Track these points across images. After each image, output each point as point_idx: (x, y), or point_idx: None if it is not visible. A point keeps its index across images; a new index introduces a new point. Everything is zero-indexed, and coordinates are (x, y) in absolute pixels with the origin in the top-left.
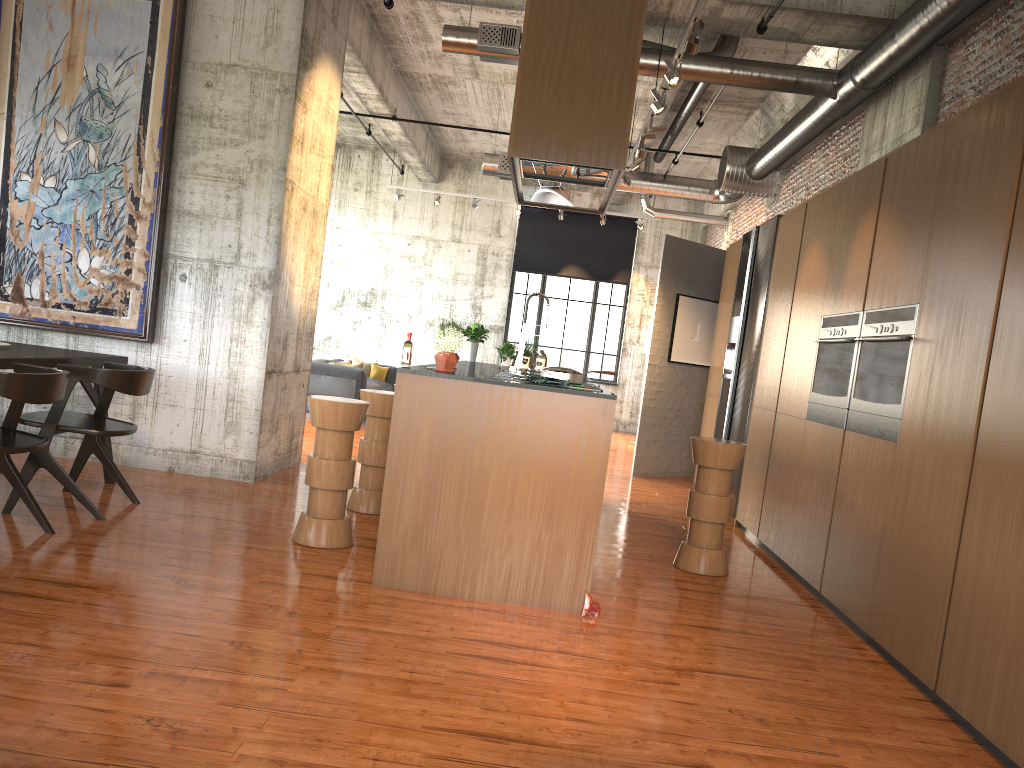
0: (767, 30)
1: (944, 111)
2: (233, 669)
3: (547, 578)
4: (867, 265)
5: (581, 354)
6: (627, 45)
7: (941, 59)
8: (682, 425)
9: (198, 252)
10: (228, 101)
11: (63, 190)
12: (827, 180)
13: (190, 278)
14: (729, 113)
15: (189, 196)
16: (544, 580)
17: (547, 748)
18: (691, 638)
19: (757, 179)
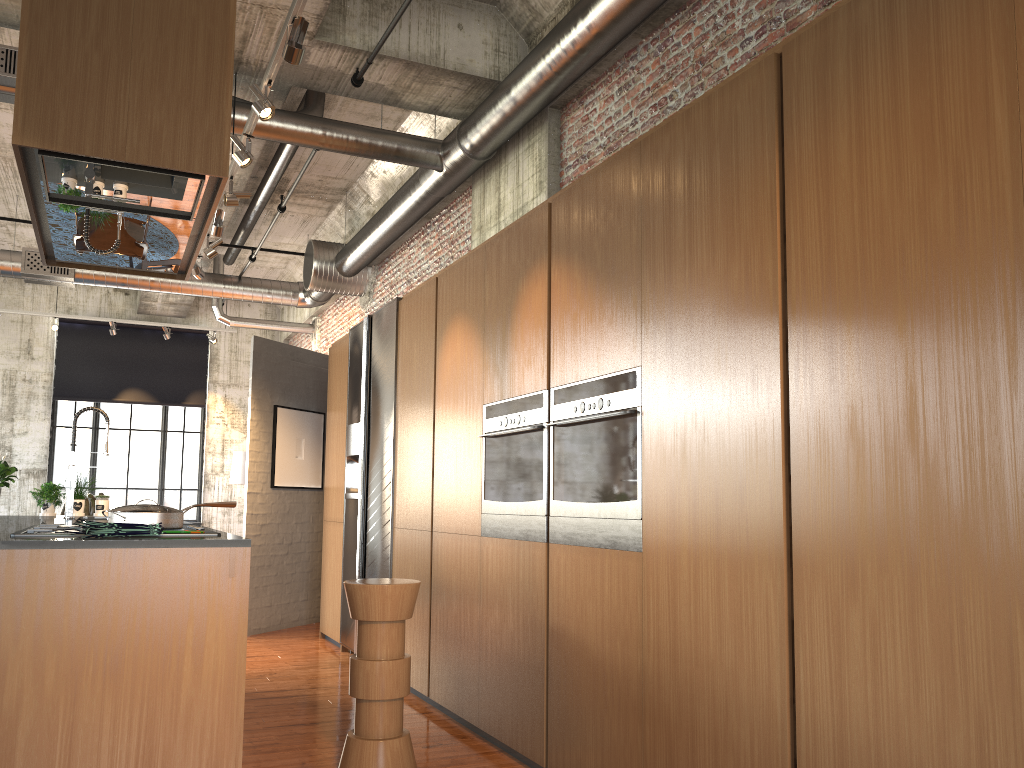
0: (362, 86)
1: (569, 175)
2: None
3: None
4: (545, 332)
5: (153, 492)
6: None
7: (556, 122)
8: (296, 562)
9: None
10: None
11: None
12: (432, 269)
13: None
14: (308, 207)
15: None
16: None
17: None
18: None
19: (349, 275)
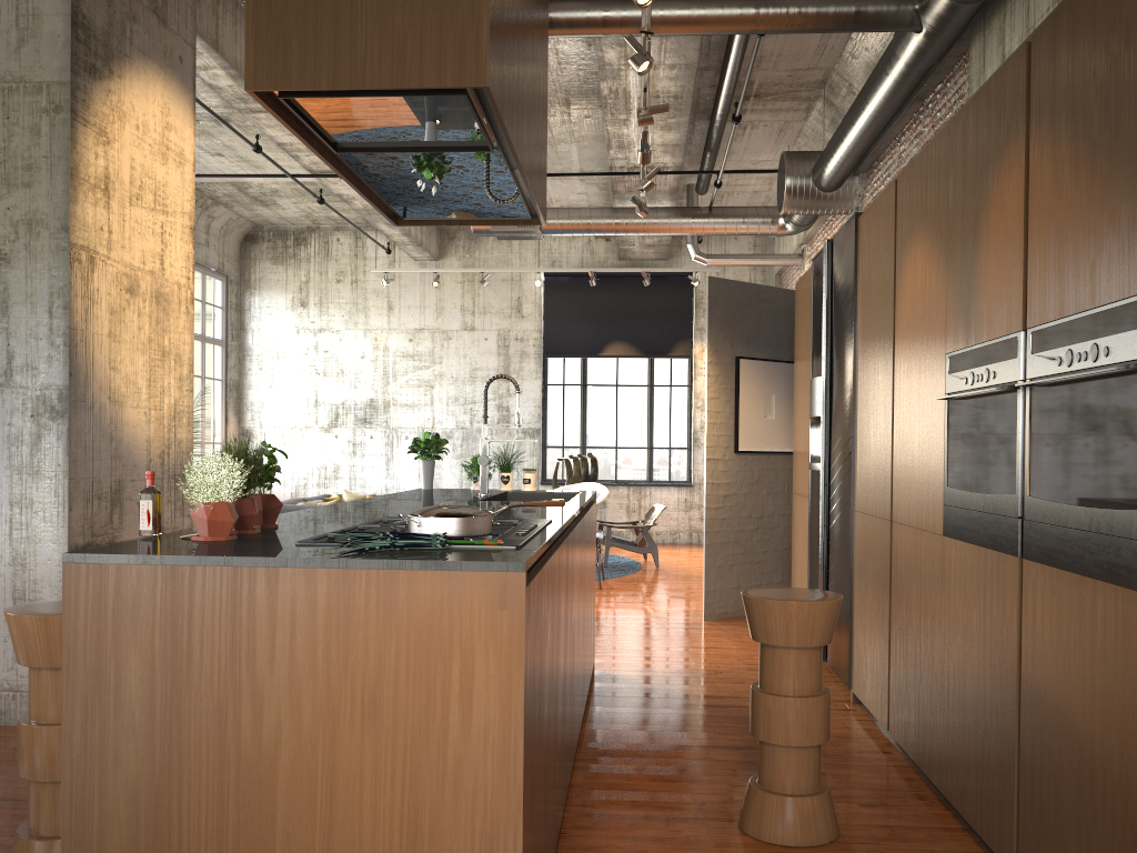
0: None
1: None
2: None
3: None
4: (1020, 244)
5: (642, 452)
6: None
7: None
8: (768, 538)
9: None
10: None
11: None
12: None
13: None
14: (782, 111)
15: None
16: None
17: None
18: None
19: (830, 190)
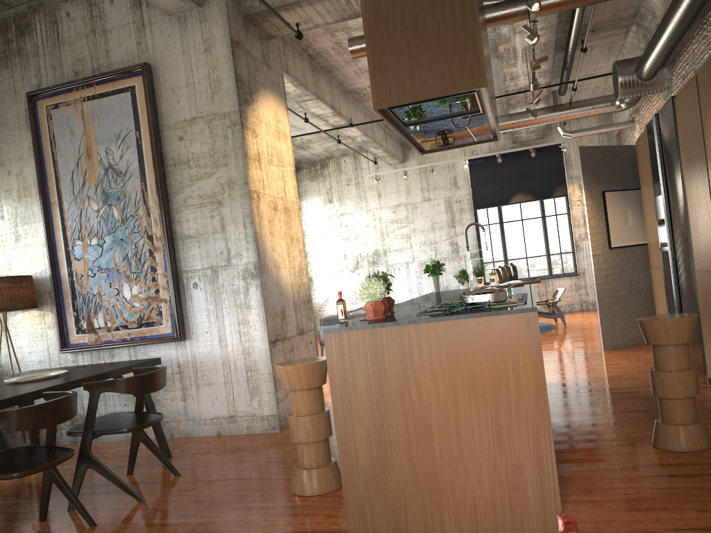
0: None
1: None
2: None
3: (513, 503)
4: None
5: (543, 258)
6: None
7: None
8: (637, 298)
9: (201, 263)
10: (196, 145)
11: (103, 244)
12: None
13: (200, 284)
14: (609, 36)
15: (186, 224)
16: (511, 506)
17: None
18: None
19: (648, 79)
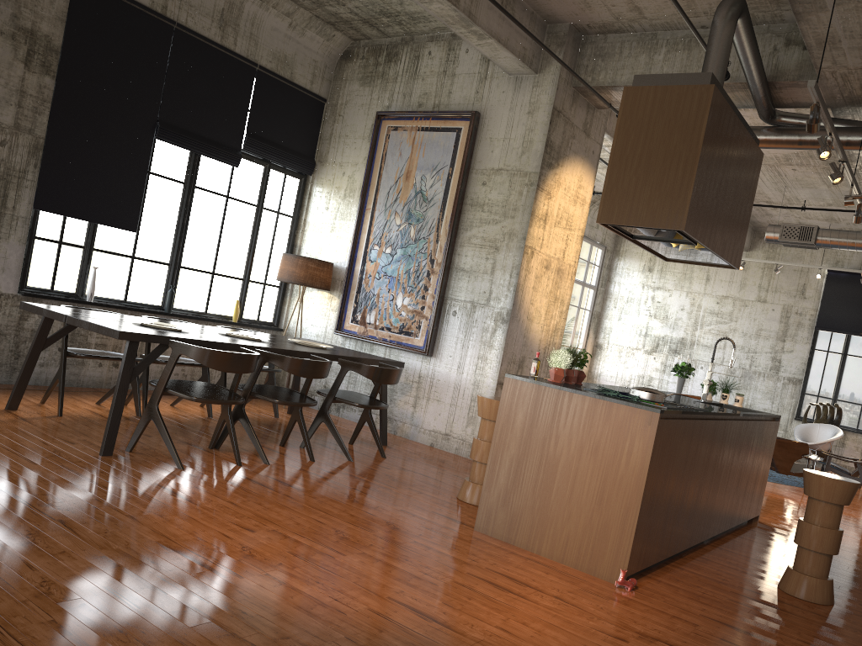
0: None
1: None
2: (319, 541)
3: (594, 550)
4: None
5: None
6: (692, 134)
7: None
8: None
9: (465, 296)
10: (494, 193)
11: (394, 255)
12: None
13: (458, 313)
14: None
15: (464, 258)
16: (592, 551)
17: (454, 632)
18: (697, 625)
19: None
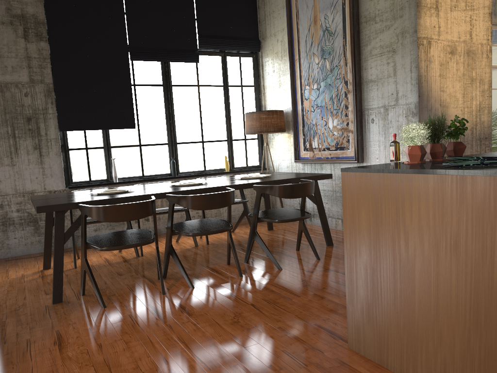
0: None
1: None
2: None
3: None
4: None
5: None
6: None
7: None
8: None
9: (377, 103)
10: (381, 3)
11: (319, 88)
12: None
13: (375, 120)
14: None
15: (369, 70)
16: None
17: None
18: None
19: None
